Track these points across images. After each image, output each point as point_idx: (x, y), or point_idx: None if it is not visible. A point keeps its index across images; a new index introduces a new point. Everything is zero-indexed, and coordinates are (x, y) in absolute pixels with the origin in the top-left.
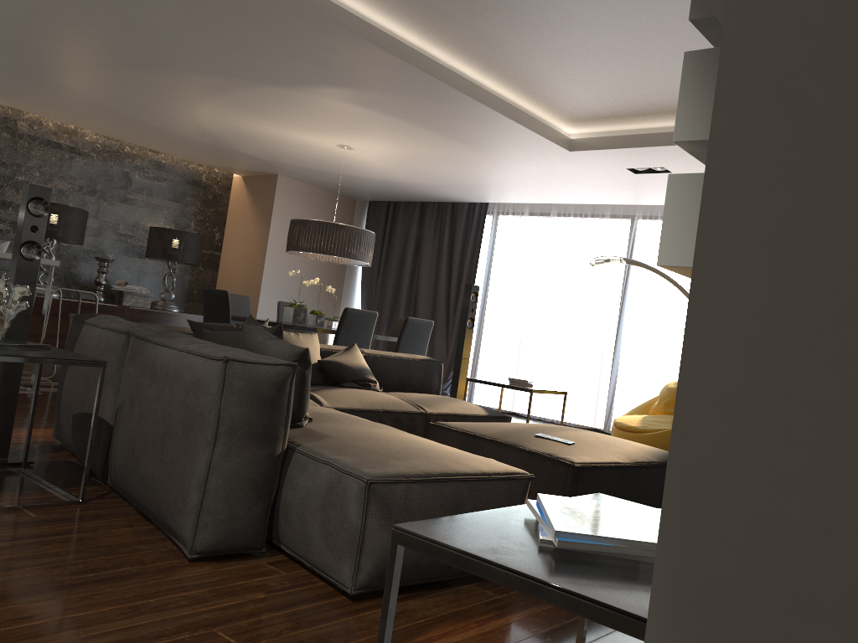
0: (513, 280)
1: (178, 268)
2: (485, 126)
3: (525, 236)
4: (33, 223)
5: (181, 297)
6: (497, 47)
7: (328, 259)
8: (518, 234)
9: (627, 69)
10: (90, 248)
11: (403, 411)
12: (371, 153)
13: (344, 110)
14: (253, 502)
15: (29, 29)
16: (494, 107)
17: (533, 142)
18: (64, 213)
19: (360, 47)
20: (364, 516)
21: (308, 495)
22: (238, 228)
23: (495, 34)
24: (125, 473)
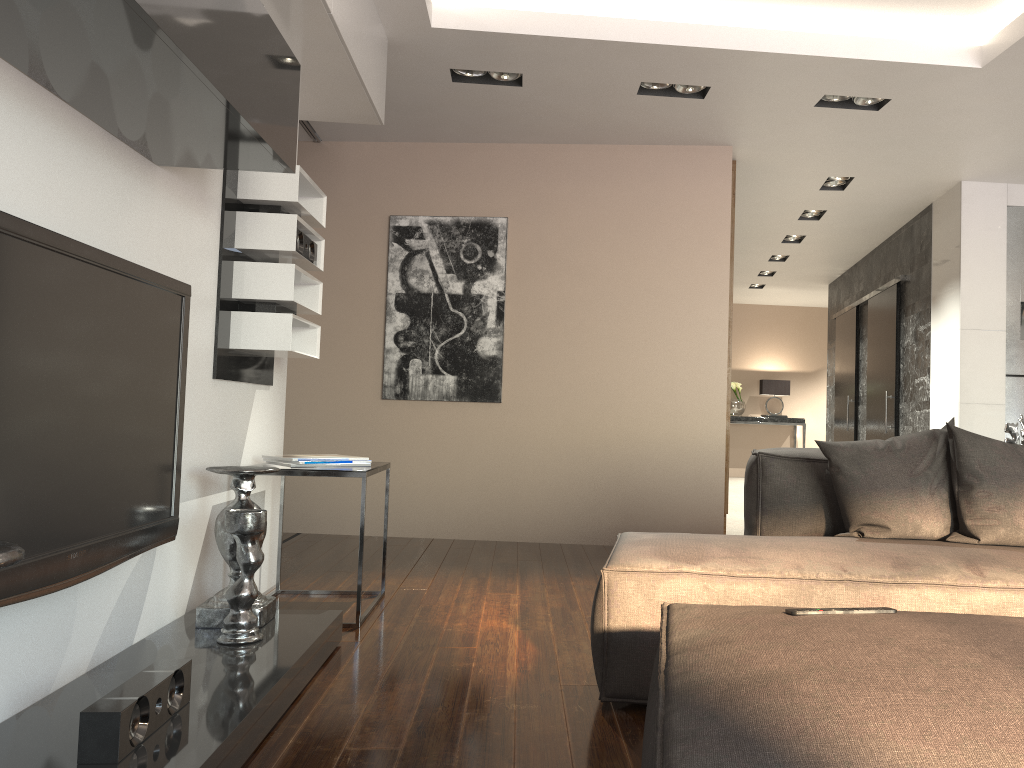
0: None
1: None
2: None
3: None
4: None
5: None
6: None
7: None
8: None
9: None
10: None
11: None
12: None
13: None
14: None
15: None
16: None
17: None
18: None
19: None
20: None
21: None
22: None
23: None
24: None
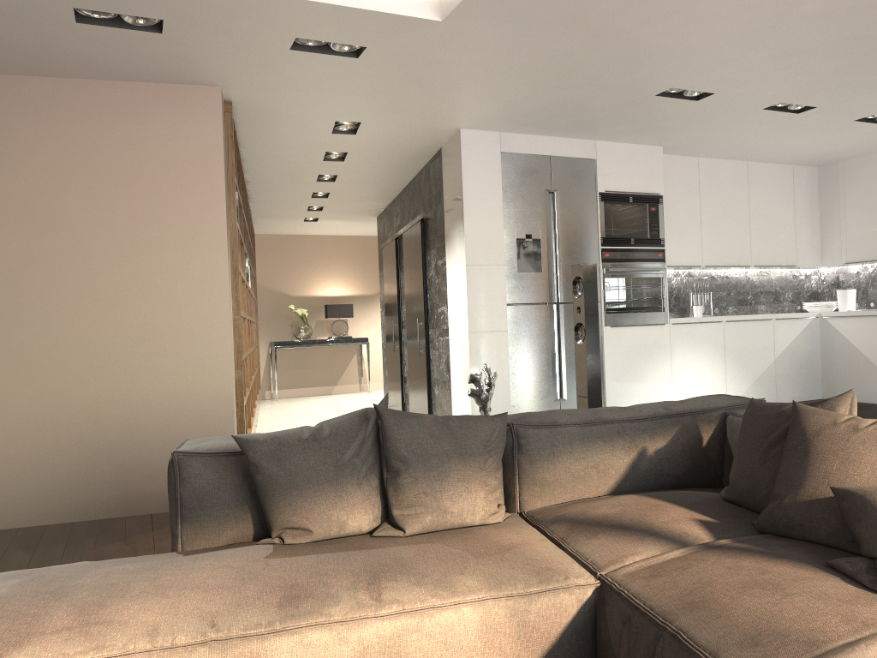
0: None
1: None
2: None
3: None
4: (577, 305)
5: None
6: None
7: None
8: None
9: None
10: None
11: None
12: None
13: None
14: None
15: None
16: None
17: None
18: None
19: None
20: None
21: None
22: None
23: None
24: None
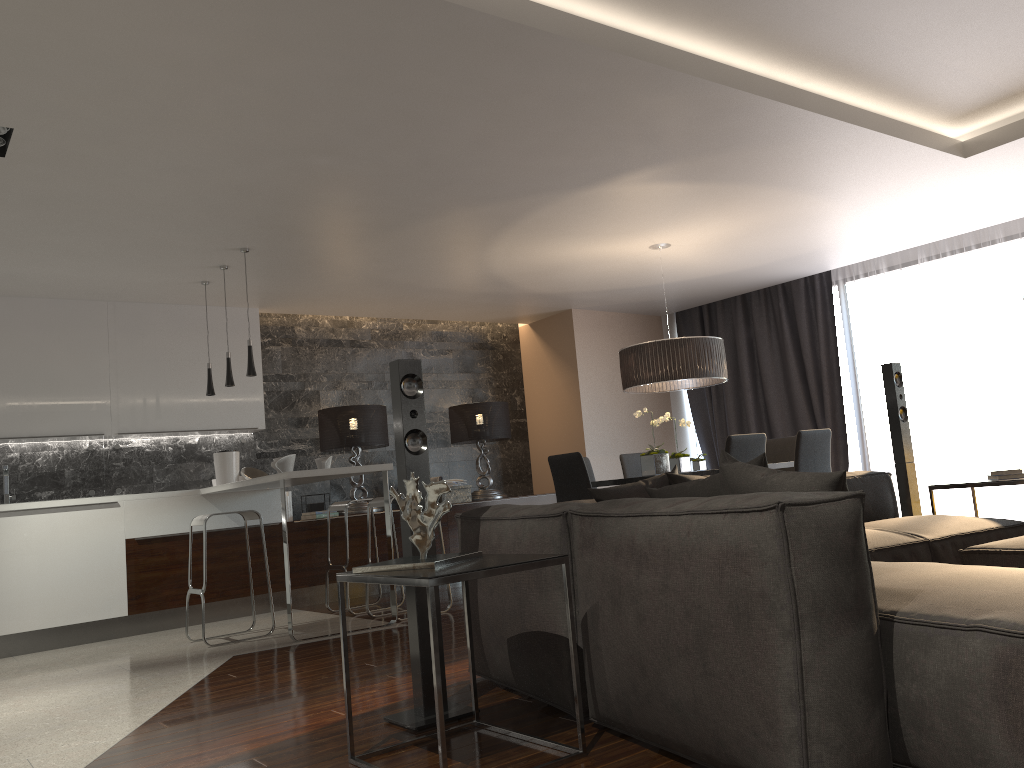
0: (890, 358)
1: (486, 447)
2: (851, 158)
3: (890, 298)
4: (410, 408)
5: (497, 481)
6: (872, 38)
7: (672, 387)
8: (879, 298)
9: None
10: (393, 448)
11: (899, 544)
12: (691, 245)
13: (666, 195)
14: (869, 711)
15: (312, 207)
16: (868, 125)
17: (914, 161)
18: (363, 414)
19: (702, 94)
20: None
21: (957, 684)
22: (539, 385)
23: (873, 19)
24: (631, 702)
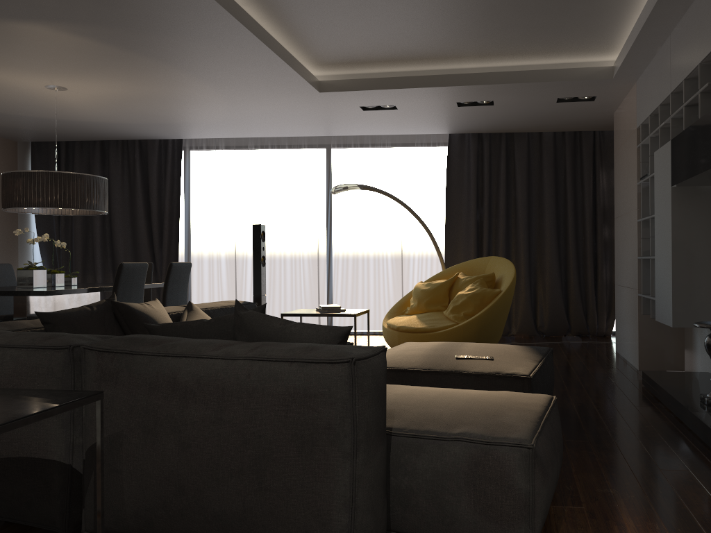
0: (219, 211)
1: None
2: (252, 70)
3: (225, 168)
4: None
5: None
6: None
7: (51, 212)
8: (217, 167)
9: (416, 23)
10: None
11: None
12: (86, 94)
13: (92, 51)
14: (384, 501)
15: None
16: (277, 52)
17: (290, 84)
18: None
19: None
20: (533, 479)
21: (440, 475)
22: None
23: None
24: (157, 516)
